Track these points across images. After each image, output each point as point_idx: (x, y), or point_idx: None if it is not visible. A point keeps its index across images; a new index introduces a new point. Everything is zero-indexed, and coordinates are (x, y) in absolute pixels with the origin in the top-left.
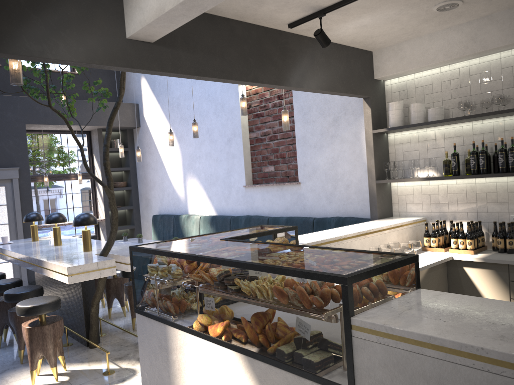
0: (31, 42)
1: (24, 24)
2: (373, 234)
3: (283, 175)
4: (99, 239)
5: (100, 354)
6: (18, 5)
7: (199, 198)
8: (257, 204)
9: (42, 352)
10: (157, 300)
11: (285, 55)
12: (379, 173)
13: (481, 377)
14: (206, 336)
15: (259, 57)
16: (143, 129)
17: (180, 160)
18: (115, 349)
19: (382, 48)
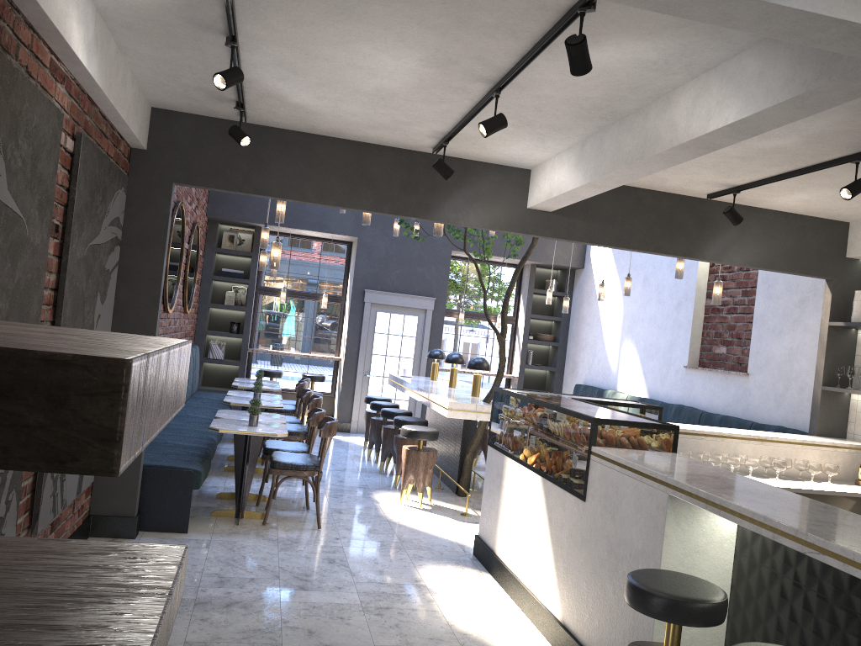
0: (450, 212)
1: (447, 198)
2: (776, 444)
3: (735, 361)
4: None
5: (465, 502)
6: (446, 184)
7: (631, 372)
8: (695, 393)
9: (414, 475)
10: (502, 433)
11: (704, 225)
12: (831, 378)
13: (630, 481)
14: (524, 463)
15: (667, 227)
16: (587, 271)
17: (620, 319)
18: (480, 502)
19: (860, 220)
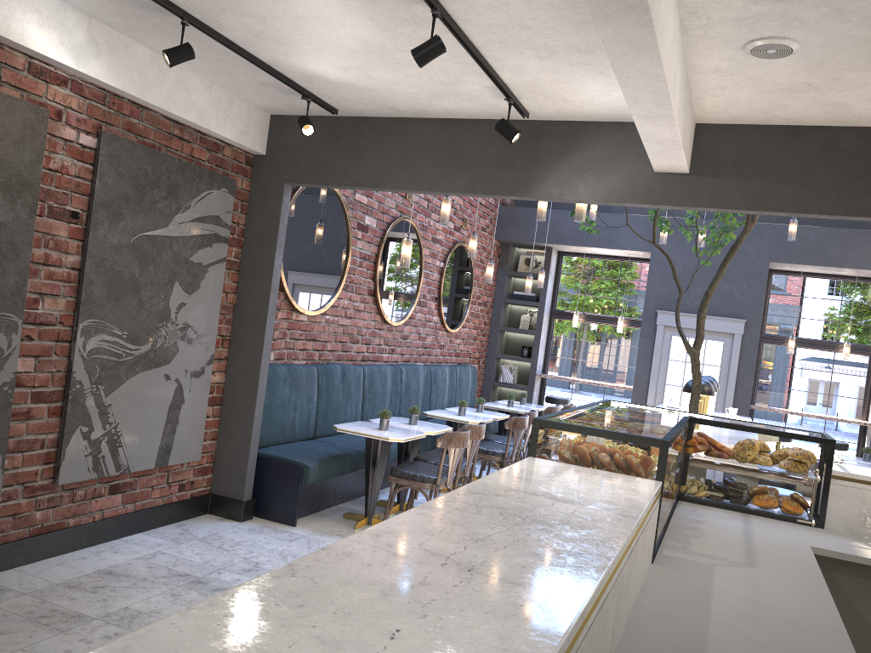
0: (554, 186)
1: (551, 169)
2: None
3: None
4: (862, 456)
5: None
6: (549, 153)
7: None
8: None
9: None
10: None
11: None
12: None
13: None
14: None
15: None
16: None
17: None
18: None
19: None
